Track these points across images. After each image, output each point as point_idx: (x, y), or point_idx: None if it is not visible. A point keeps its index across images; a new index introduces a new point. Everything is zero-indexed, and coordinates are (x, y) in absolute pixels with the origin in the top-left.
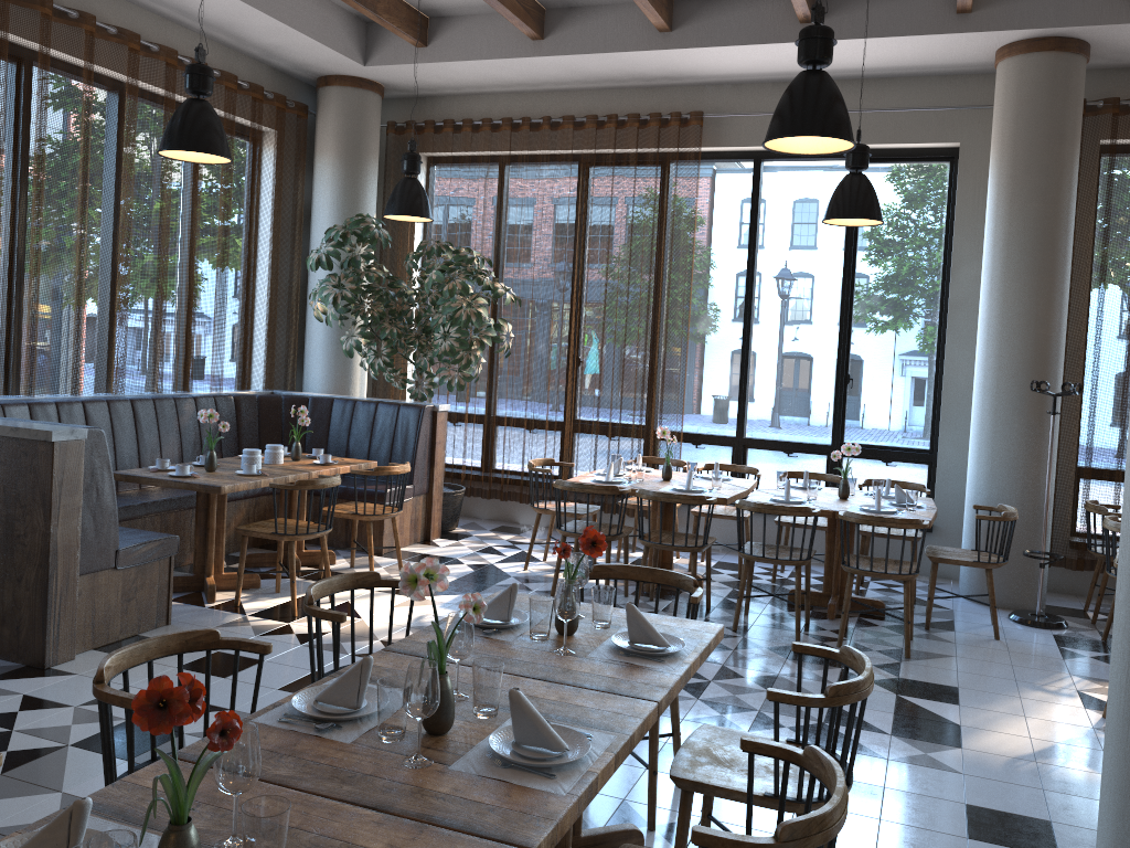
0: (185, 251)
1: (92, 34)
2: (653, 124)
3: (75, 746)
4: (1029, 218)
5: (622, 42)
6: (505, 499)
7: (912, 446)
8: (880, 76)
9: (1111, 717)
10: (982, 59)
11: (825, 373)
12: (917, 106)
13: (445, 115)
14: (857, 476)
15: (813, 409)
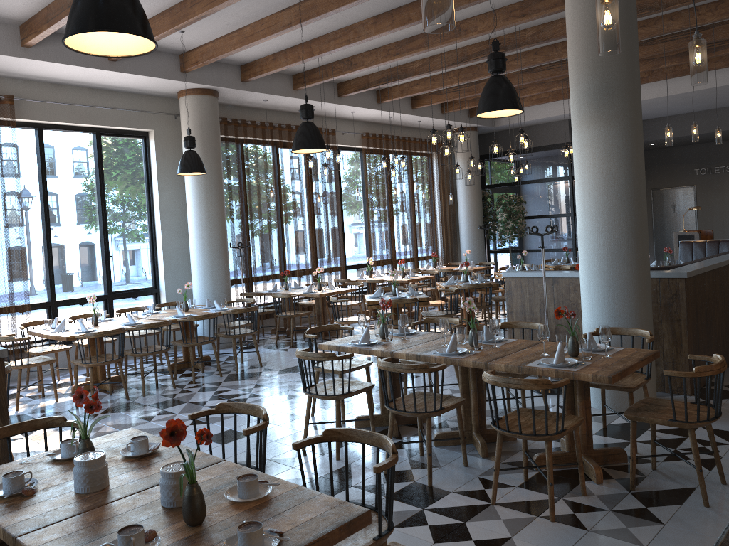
0: None
1: None
2: None
3: None
4: (213, 170)
5: None
6: None
7: (145, 287)
8: (112, 90)
9: (601, 273)
10: (171, 91)
11: (95, 255)
12: (132, 108)
13: None
14: (121, 308)
15: (92, 276)
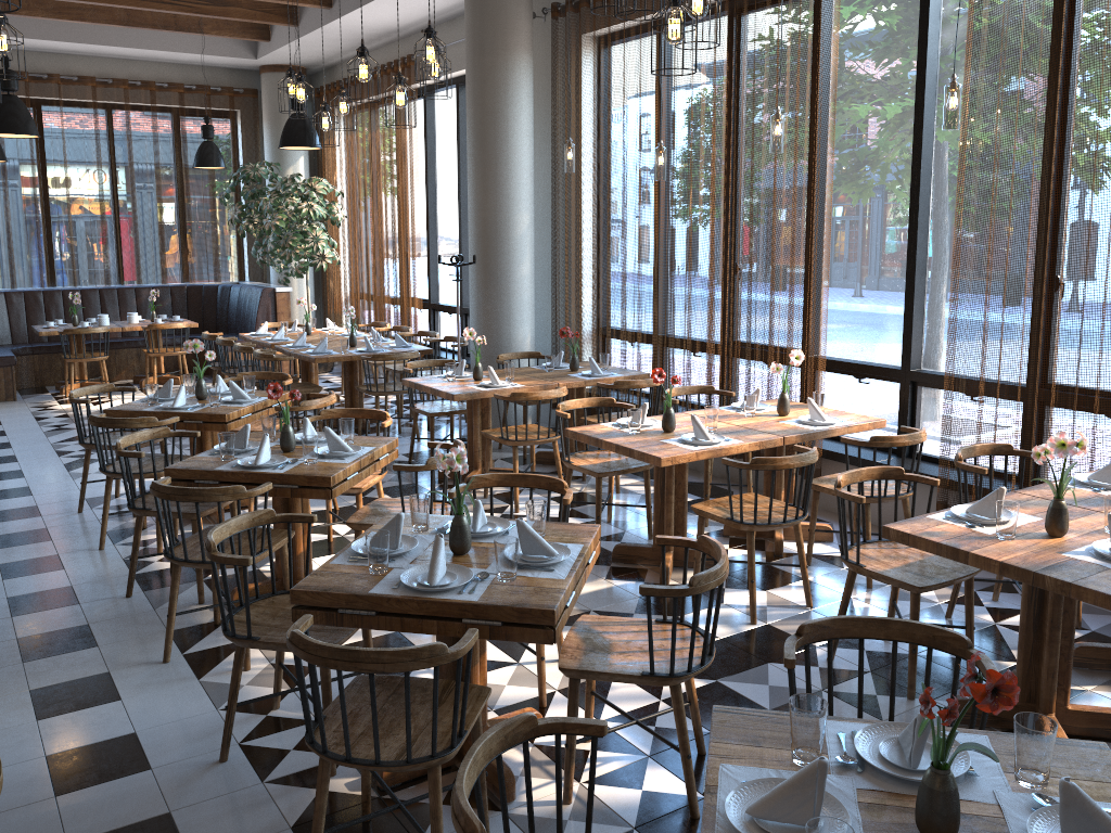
0: (152, 199)
1: (57, 85)
2: (394, 69)
3: None
4: (469, 121)
5: (319, 20)
6: None
7: None
8: None
9: None
10: None
11: None
12: None
13: (340, 78)
14: None
15: None
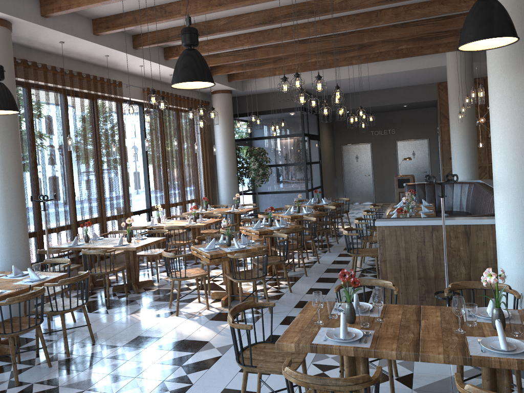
0: None
1: None
2: None
3: None
4: None
5: None
6: None
7: None
8: None
9: None
10: None
11: None
12: None
13: None
14: None
15: None
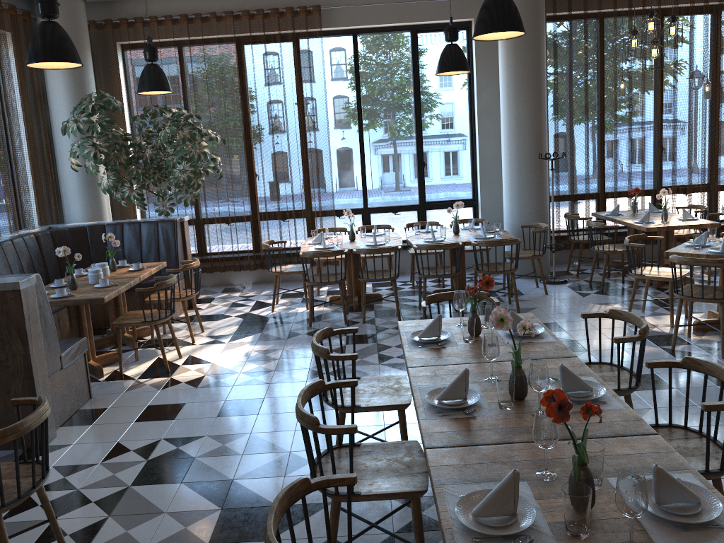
0: None
1: None
2: (289, 14)
3: (135, 485)
4: (526, 61)
5: None
6: (224, 271)
7: (463, 198)
8: None
9: None
10: None
11: (410, 162)
12: None
13: (132, 13)
14: (435, 220)
15: (406, 184)
